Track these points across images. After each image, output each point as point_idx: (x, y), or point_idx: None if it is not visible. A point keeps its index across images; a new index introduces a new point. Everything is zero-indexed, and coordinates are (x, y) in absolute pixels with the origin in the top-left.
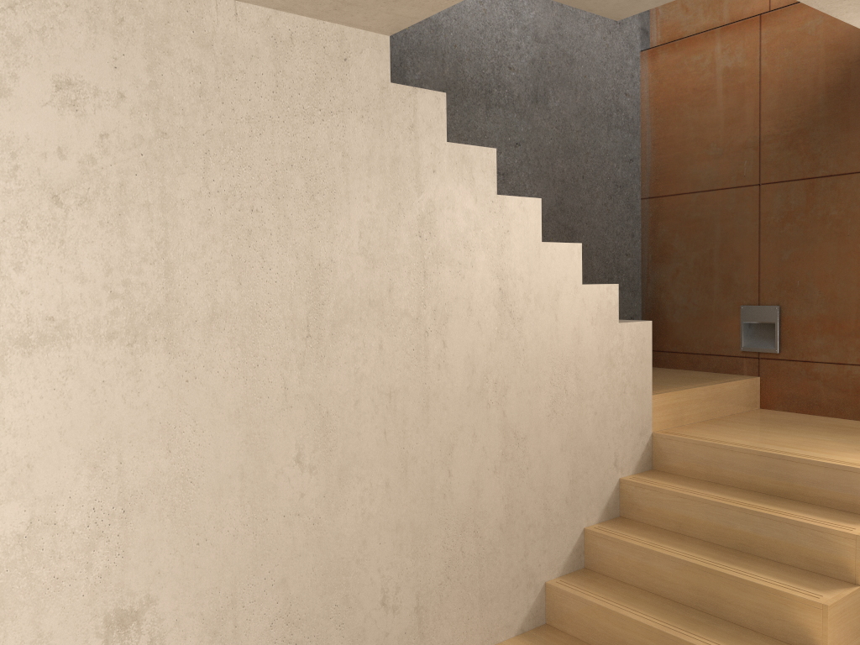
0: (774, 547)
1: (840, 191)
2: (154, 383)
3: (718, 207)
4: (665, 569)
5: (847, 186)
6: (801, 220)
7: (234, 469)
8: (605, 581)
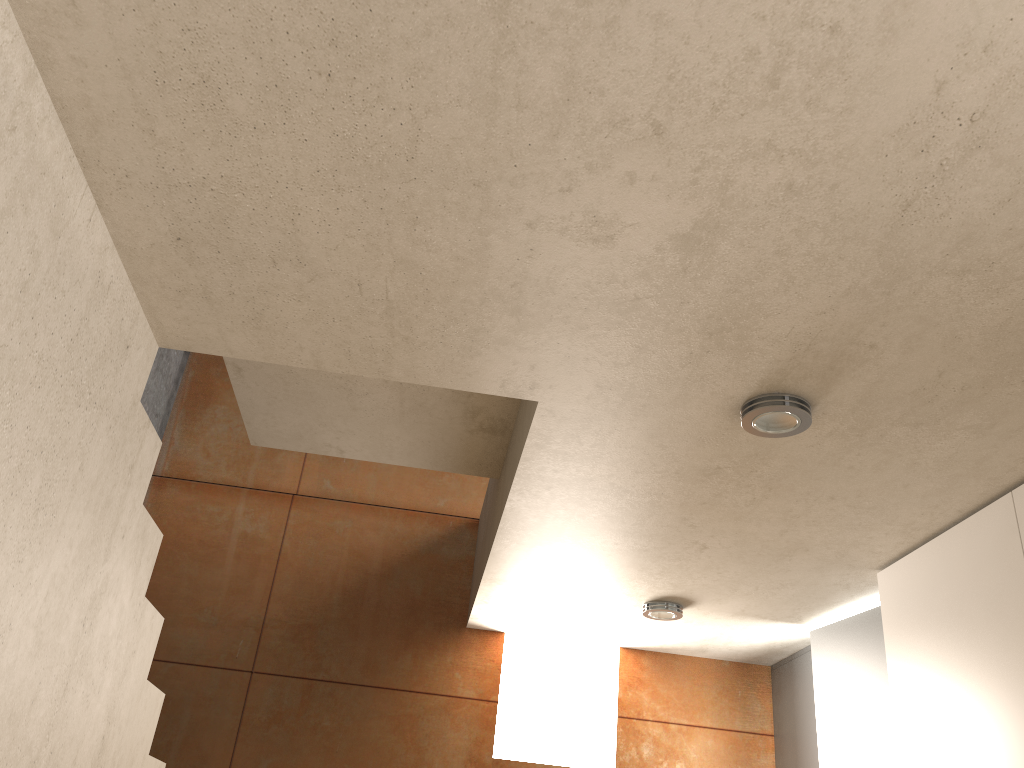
0: None
1: (337, 701)
2: None
3: (195, 687)
4: None
5: (346, 696)
6: (291, 724)
7: None
8: None
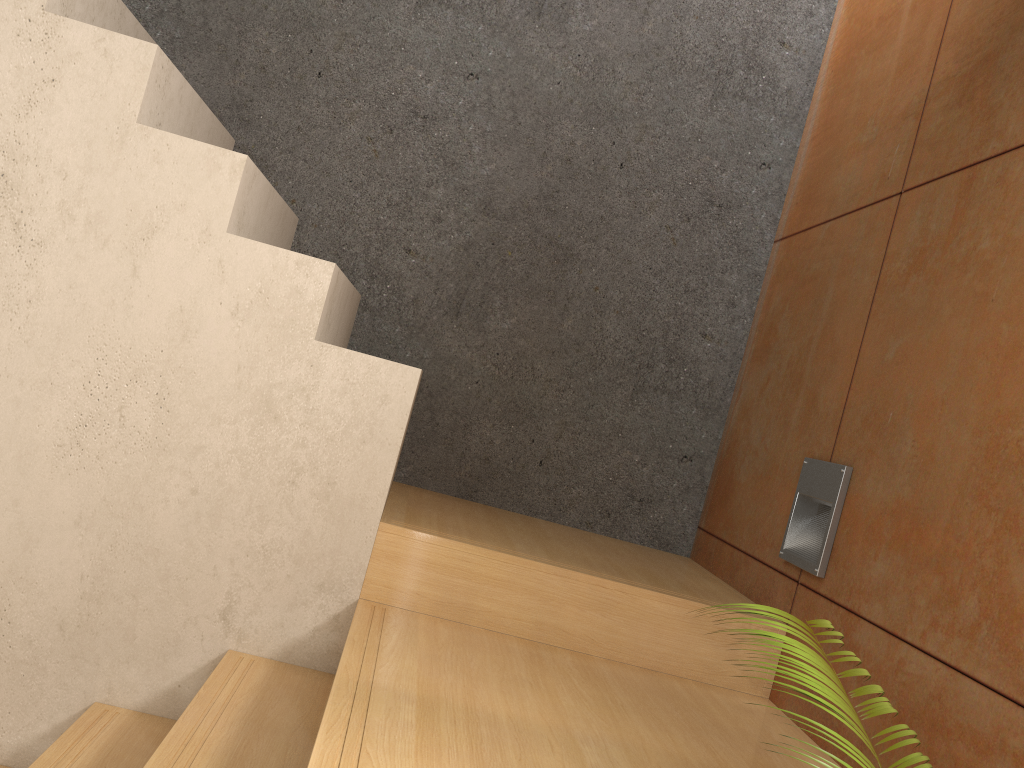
0: None
1: (1008, 189)
2: None
3: (841, 249)
4: None
5: None
6: (933, 267)
7: None
8: None
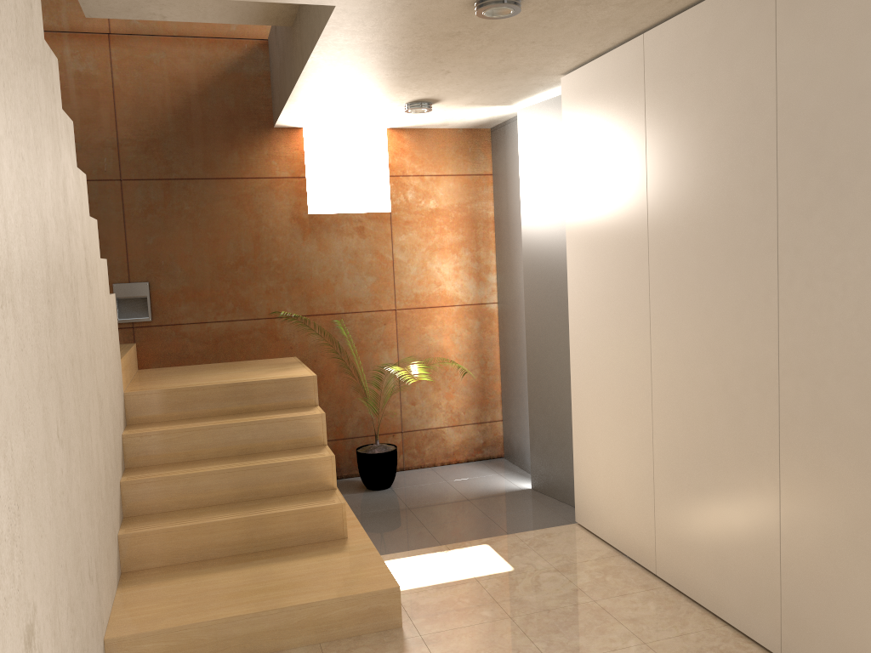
0: (269, 442)
1: (191, 192)
2: (13, 353)
3: None
4: (211, 483)
5: (196, 188)
6: (161, 212)
7: (43, 449)
8: (158, 516)
